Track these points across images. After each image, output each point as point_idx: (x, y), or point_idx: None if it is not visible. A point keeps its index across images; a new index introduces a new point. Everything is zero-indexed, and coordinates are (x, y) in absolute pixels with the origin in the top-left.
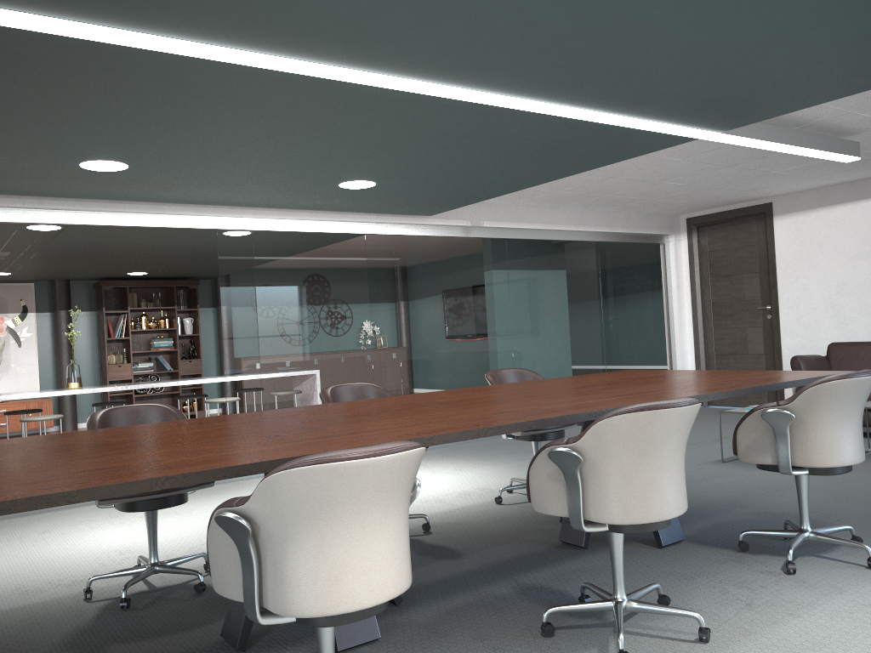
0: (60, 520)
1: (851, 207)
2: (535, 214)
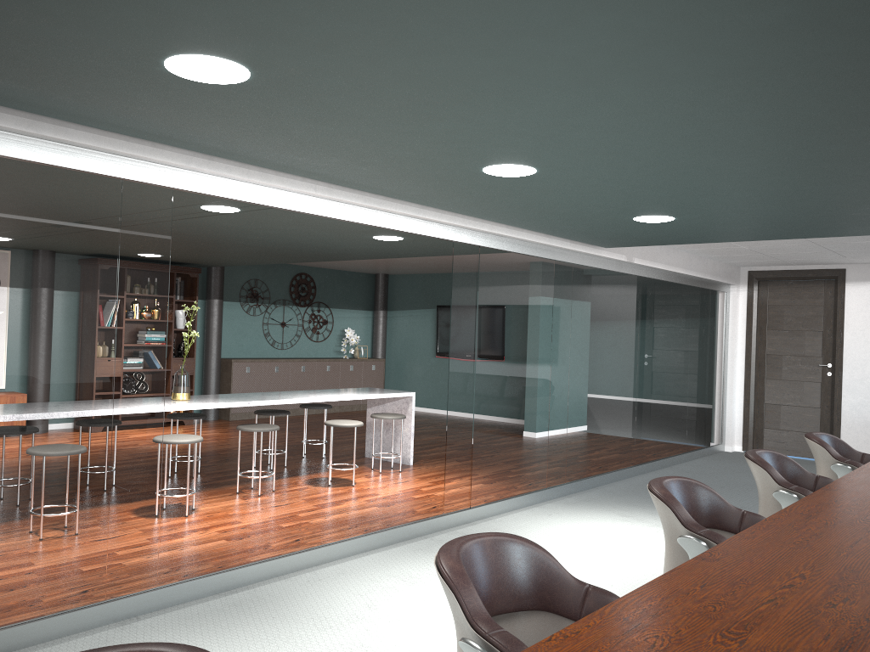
0: (352, 587)
1: None
2: (664, 255)
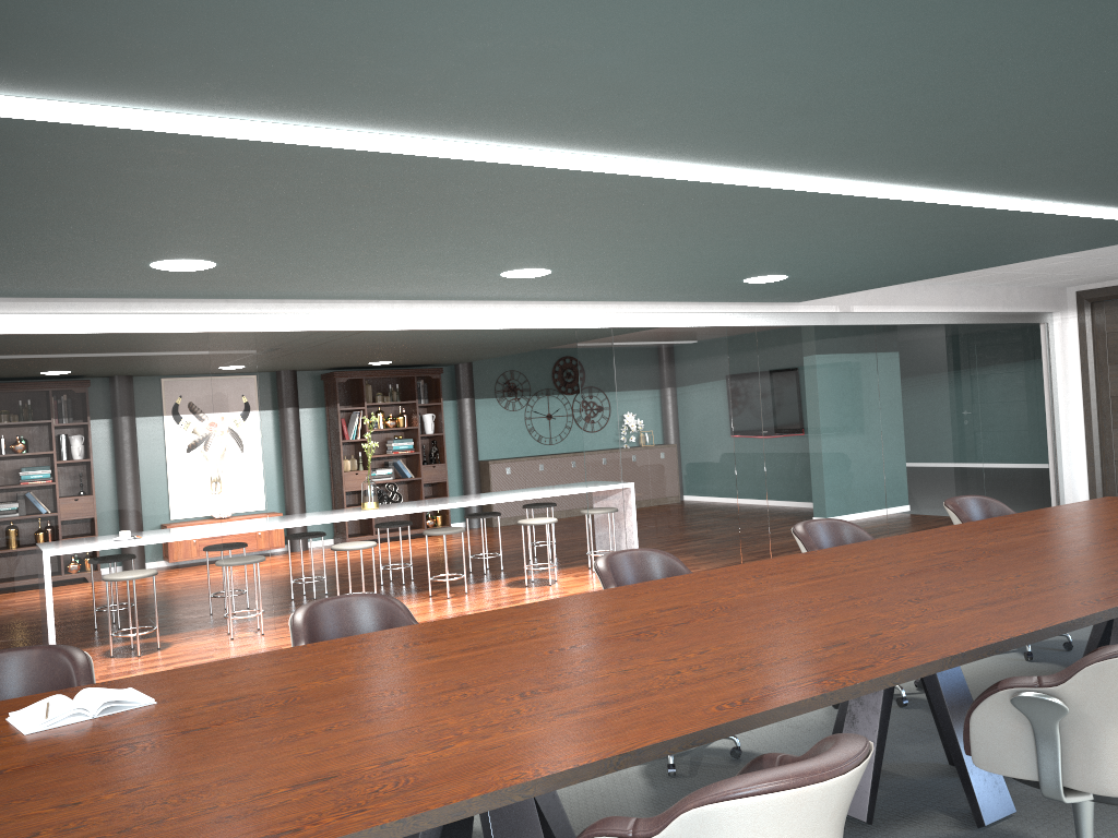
0: None
1: None
2: (908, 294)
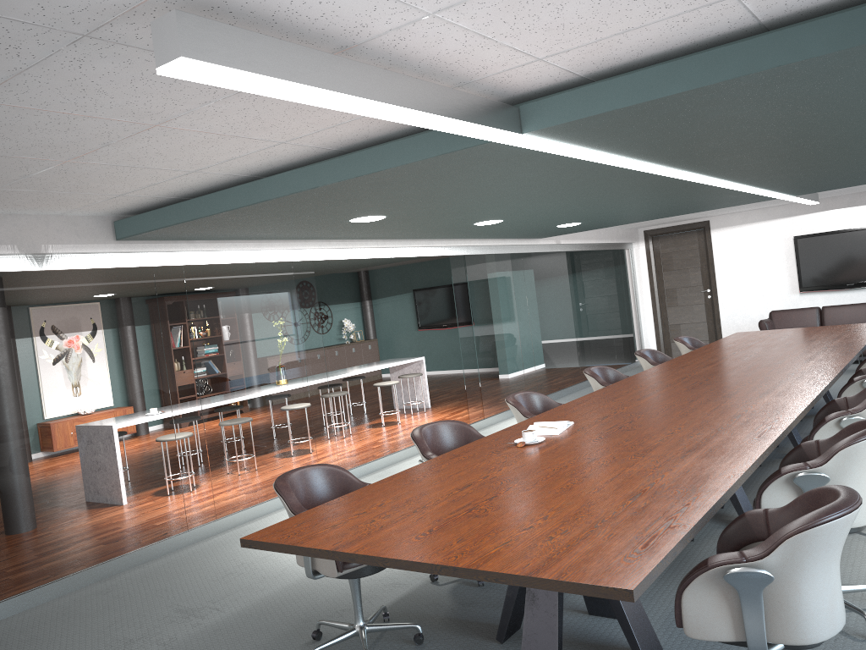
0: None
1: (765, 224)
2: (580, 233)
